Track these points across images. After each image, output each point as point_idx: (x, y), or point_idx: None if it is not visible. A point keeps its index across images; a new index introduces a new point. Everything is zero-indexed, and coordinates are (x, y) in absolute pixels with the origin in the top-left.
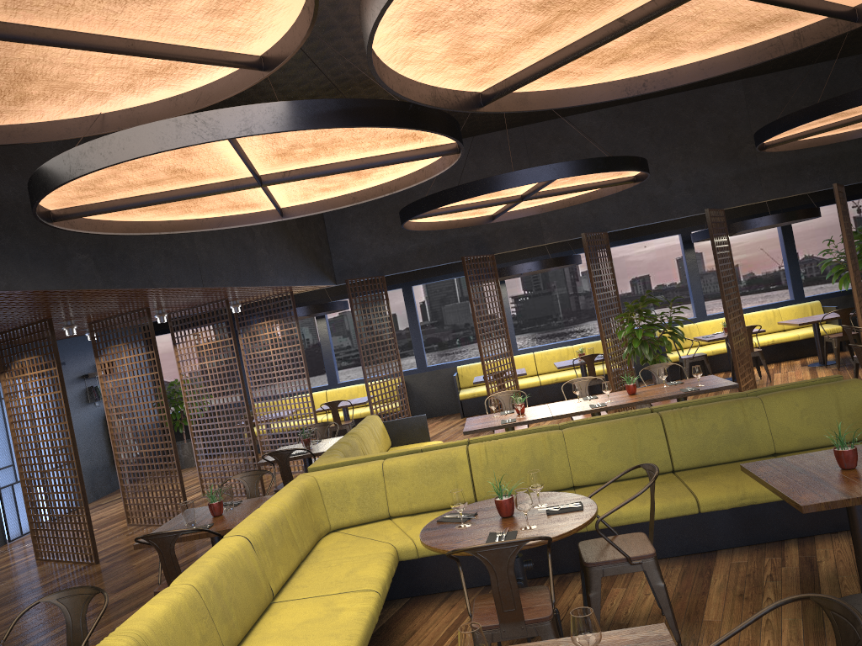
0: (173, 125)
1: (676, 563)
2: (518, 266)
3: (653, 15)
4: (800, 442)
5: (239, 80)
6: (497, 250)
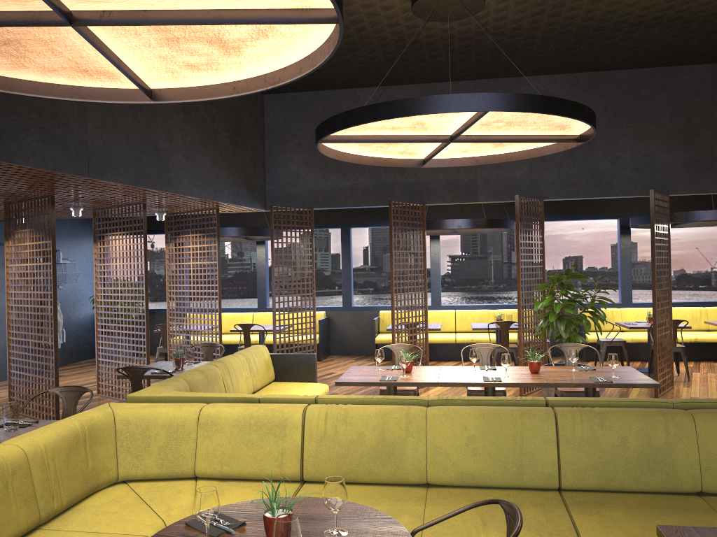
0: None
1: None
2: (448, 221)
3: None
4: None
5: None
6: (429, 200)
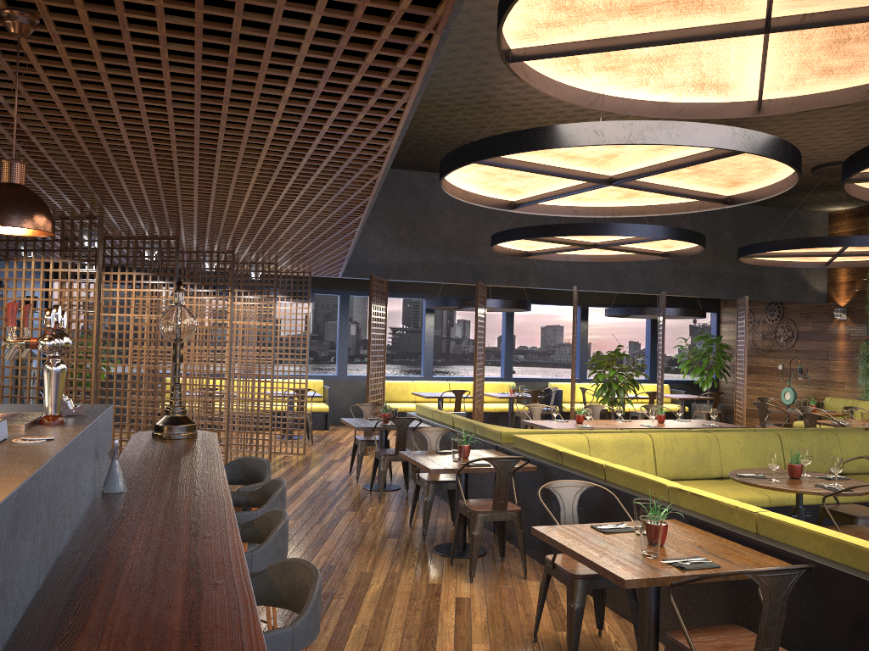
0: (730, 132)
1: None
2: (493, 300)
3: None
4: (858, 468)
5: (727, 110)
6: (490, 282)
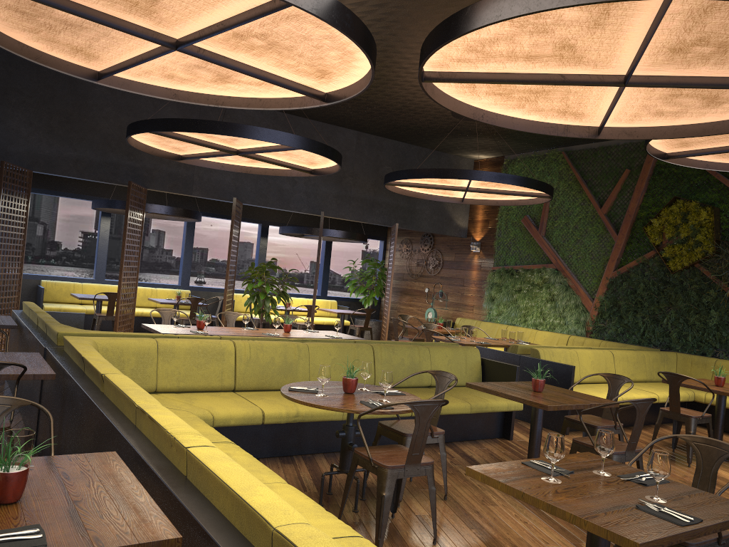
0: None
1: None
2: (157, 206)
3: (586, 83)
4: None
5: None
6: (151, 186)
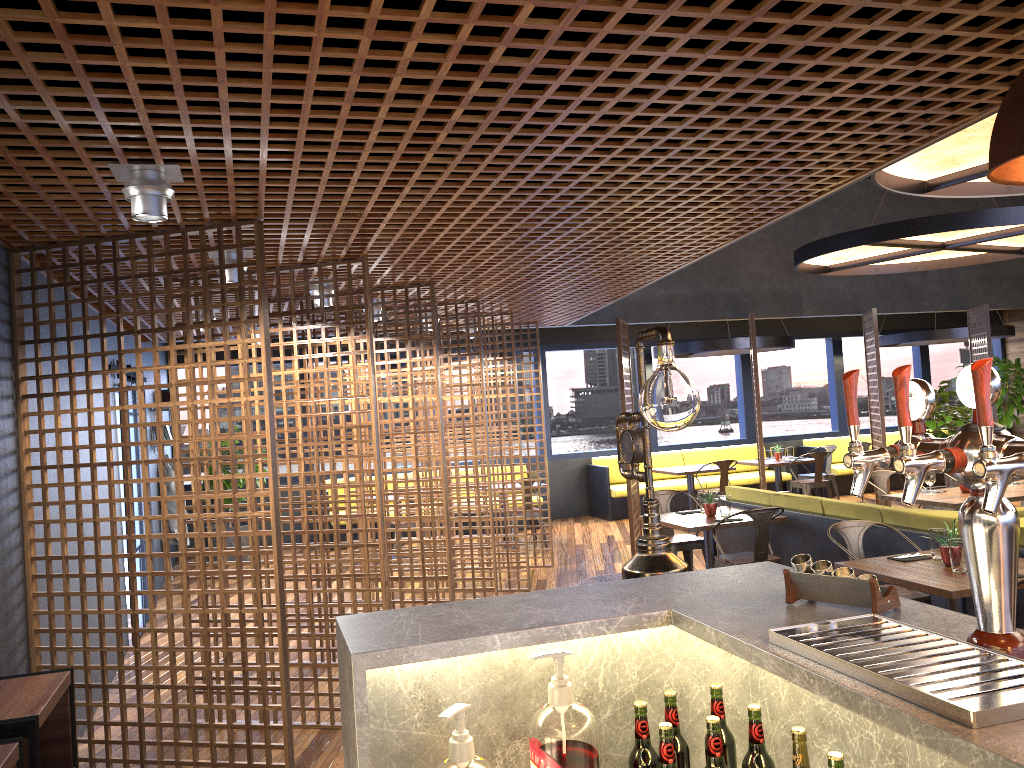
0: None
1: None
2: None
3: None
4: None
5: None
6: (754, 314)
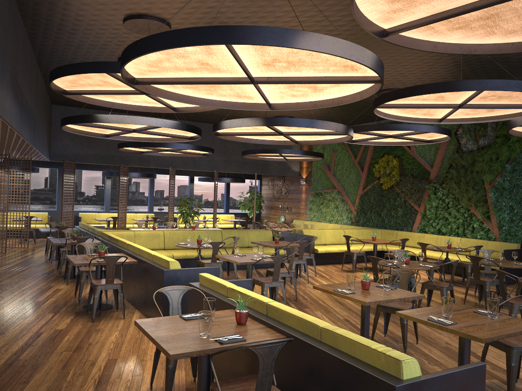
0: (156, 120)
1: (223, 271)
2: (134, 173)
3: (270, 135)
4: None
5: (164, 109)
6: (130, 164)
